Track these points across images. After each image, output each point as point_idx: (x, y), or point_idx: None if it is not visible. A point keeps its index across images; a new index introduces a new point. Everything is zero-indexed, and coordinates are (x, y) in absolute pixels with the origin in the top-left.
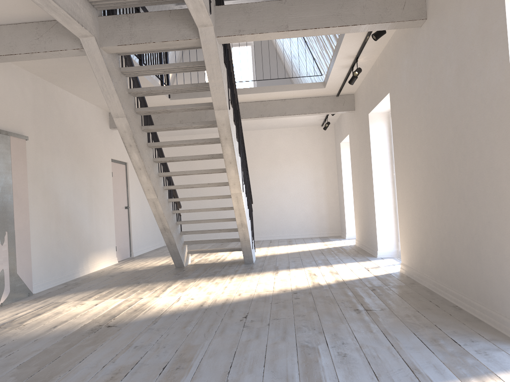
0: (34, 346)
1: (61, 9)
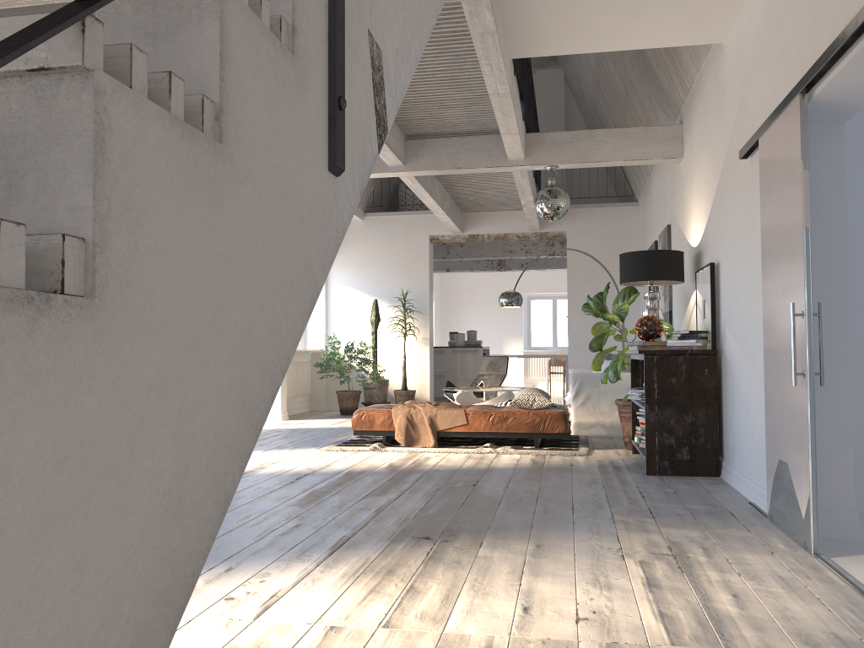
0: (516, 518)
1: (462, 0)
